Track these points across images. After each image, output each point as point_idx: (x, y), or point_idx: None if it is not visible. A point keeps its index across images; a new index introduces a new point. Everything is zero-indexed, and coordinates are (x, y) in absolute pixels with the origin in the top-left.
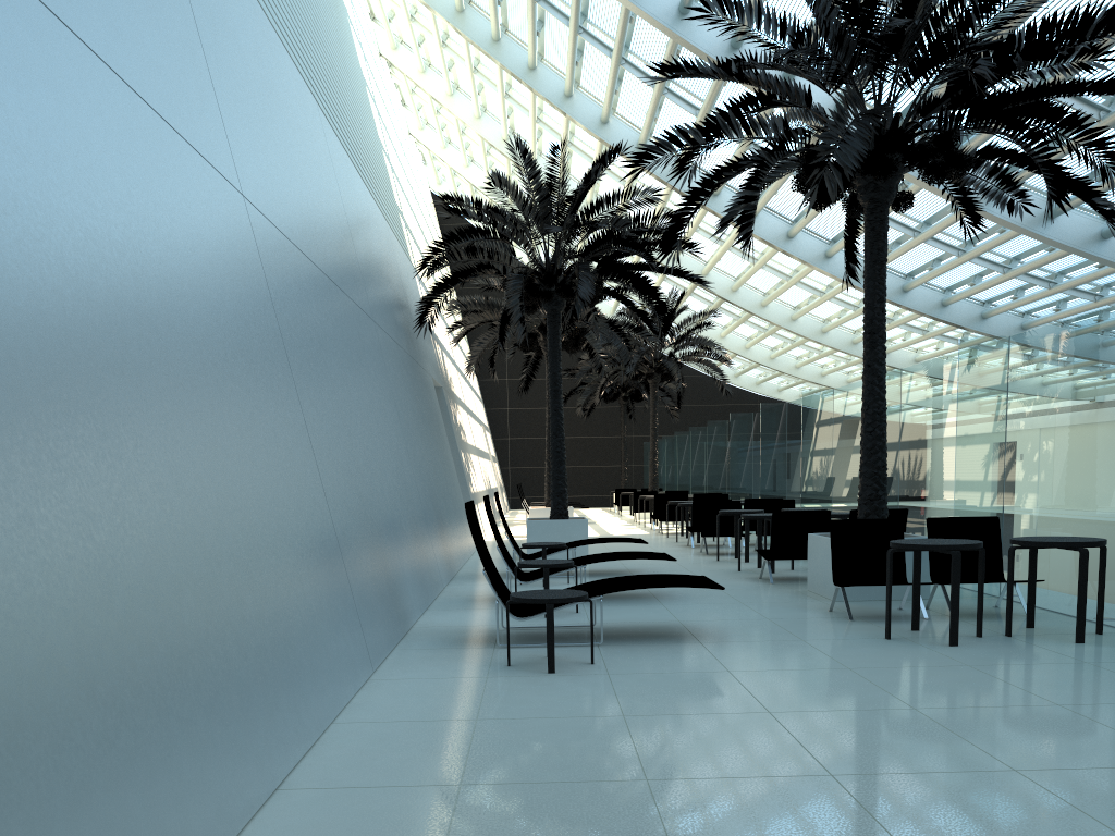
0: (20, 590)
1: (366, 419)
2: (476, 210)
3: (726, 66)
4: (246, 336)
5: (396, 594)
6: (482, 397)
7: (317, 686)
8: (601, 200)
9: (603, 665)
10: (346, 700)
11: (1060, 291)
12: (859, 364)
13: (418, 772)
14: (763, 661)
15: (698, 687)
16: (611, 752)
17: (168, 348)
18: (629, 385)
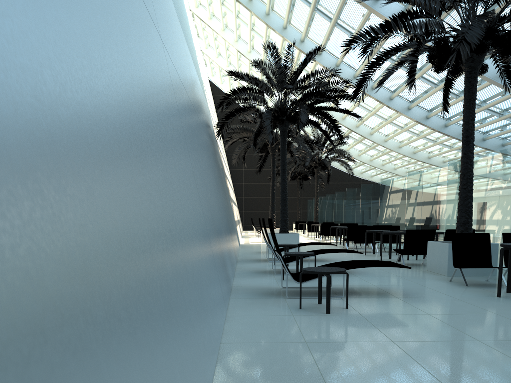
0: (91, 252)
1: (207, 175)
2: (248, 77)
3: None
4: (170, 114)
5: (226, 268)
6: (231, 177)
7: (213, 321)
8: (309, 75)
9: (354, 309)
10: (222, 328)
11: None
12: (414, 163)
13: (294, 379)
14: (442, 308)
15: (420, 323)
16: (407, 367)
17: (145, 104)
18: (302, 172)
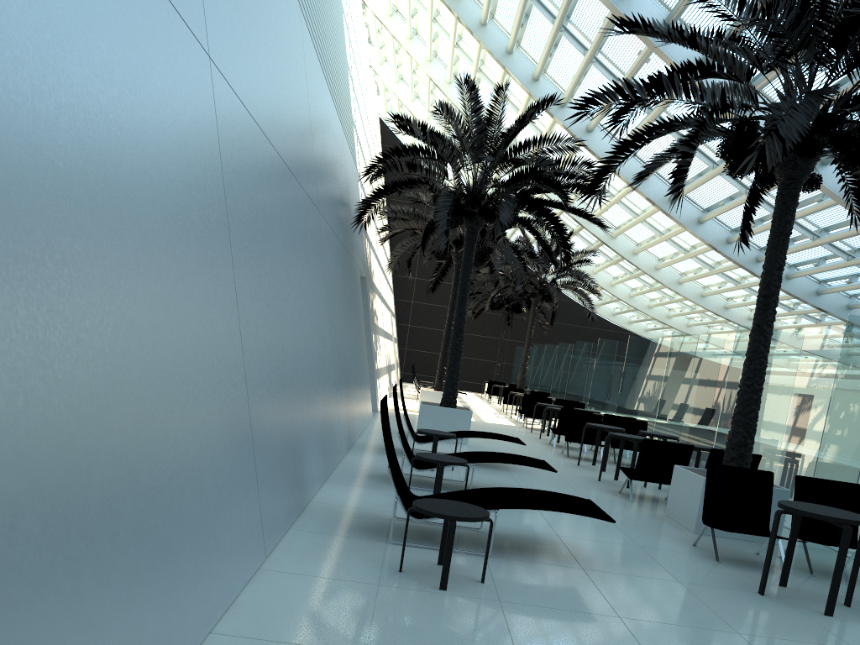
0: None
1: (298, 300)
2: (422, 131)
3: (679, 31)
4: (184, 201)
5: (300, 471)
6: (394, 289)
7: (199, 594)
8: (529, 141)
9: (493, 587)
10: (231, 599)
11: None
12: (701, 313)
13: None
14: (650, 607)
15: (594, 638)
16: None
17: (70, 195)
18: (513, 299)
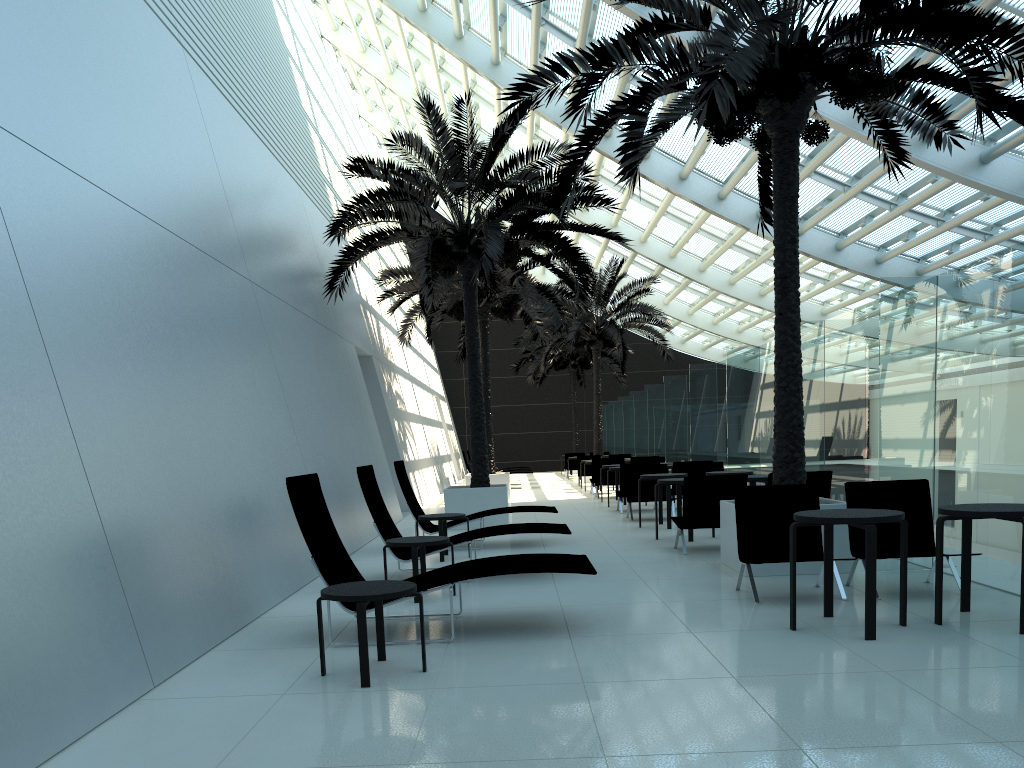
0: None
1: (210, 384)
2: (381, 170)
3: None
4: None
5: (232, 582)
6: (440, 368)
7: None
8: (515, 158)
9: (436, 674)
10: (72, 738)
11: (996, 242)
12: None
13: None
14: (633, 665)
15: (532, 710)
16: None
17: None
18: (578, 353)
